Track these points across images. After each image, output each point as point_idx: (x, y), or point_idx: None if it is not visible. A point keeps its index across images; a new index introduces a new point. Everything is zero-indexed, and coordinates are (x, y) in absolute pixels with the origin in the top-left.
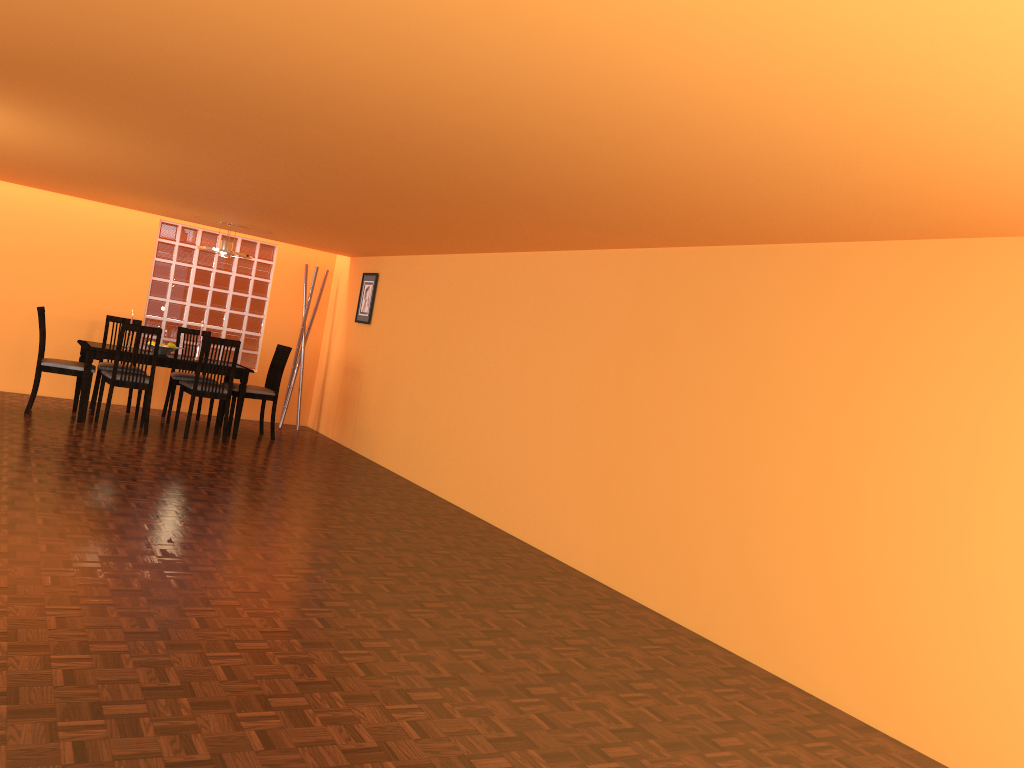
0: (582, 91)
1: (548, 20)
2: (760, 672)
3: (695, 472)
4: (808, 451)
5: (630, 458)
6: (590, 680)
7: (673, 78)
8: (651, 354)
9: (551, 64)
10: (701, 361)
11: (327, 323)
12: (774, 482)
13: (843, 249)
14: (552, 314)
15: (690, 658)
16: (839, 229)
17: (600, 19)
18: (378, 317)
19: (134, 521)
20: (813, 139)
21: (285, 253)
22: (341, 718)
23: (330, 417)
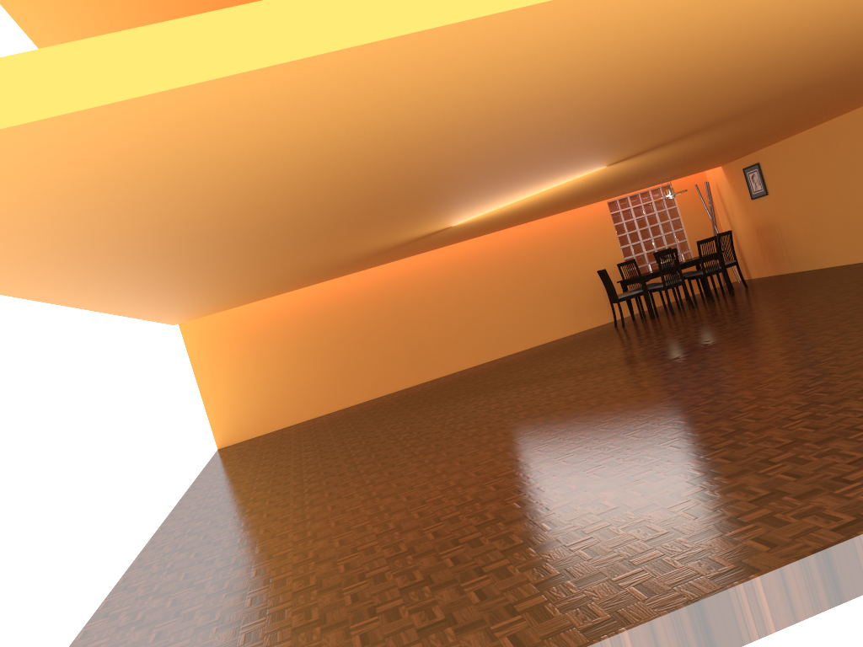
0: None
1: None
2: None
3: None
4: None
5: None
6: None
7: None
8: None
9: None
10: None
11: (720, 214)
12: None
13: None
14: None
15: None
16: None
17: None
18: (774, 187)
19: (814, 305)
20: None
21: (677, 185)
22: None
23: (758, 265)
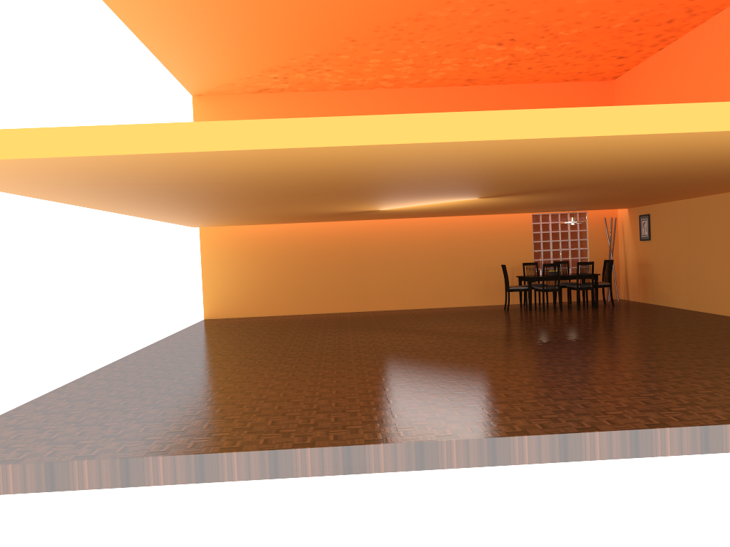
0: None
1: None
2: None
3: None
4: None
5: None
6: None
7: None
8: None
9: None
10: None
11: (620, 244)
12: None
13: None
14: None
15: None
16: None
17: None
18: (654, 235)
19: (606, 332)
20: None
21: (591, 214)
22: None
23: (635, 291)
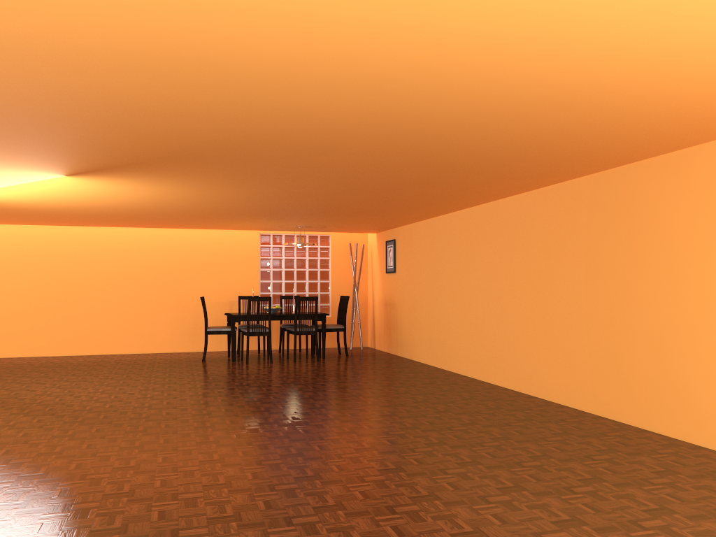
0: (476, 96)
1: (443, 65)
2: (687, 445)
3: (618, 320)
4: (690, 290)
5: (574, 321)
6: (563, 457)
7: (523, 77)
8: (575, 250)
9: (454, 86)
10: (608, 247)
11: (369, 278)
12: (671, 315)
13: (685, 153)
14: (507, 239)
15: (635, 441)
16: (676, 140)
17: (470, 57)
18: (399, 267)
19: (274, 405)
20: (623, 89)
21: (336, 239)
22: (406, 483)
23: (381, 337)
